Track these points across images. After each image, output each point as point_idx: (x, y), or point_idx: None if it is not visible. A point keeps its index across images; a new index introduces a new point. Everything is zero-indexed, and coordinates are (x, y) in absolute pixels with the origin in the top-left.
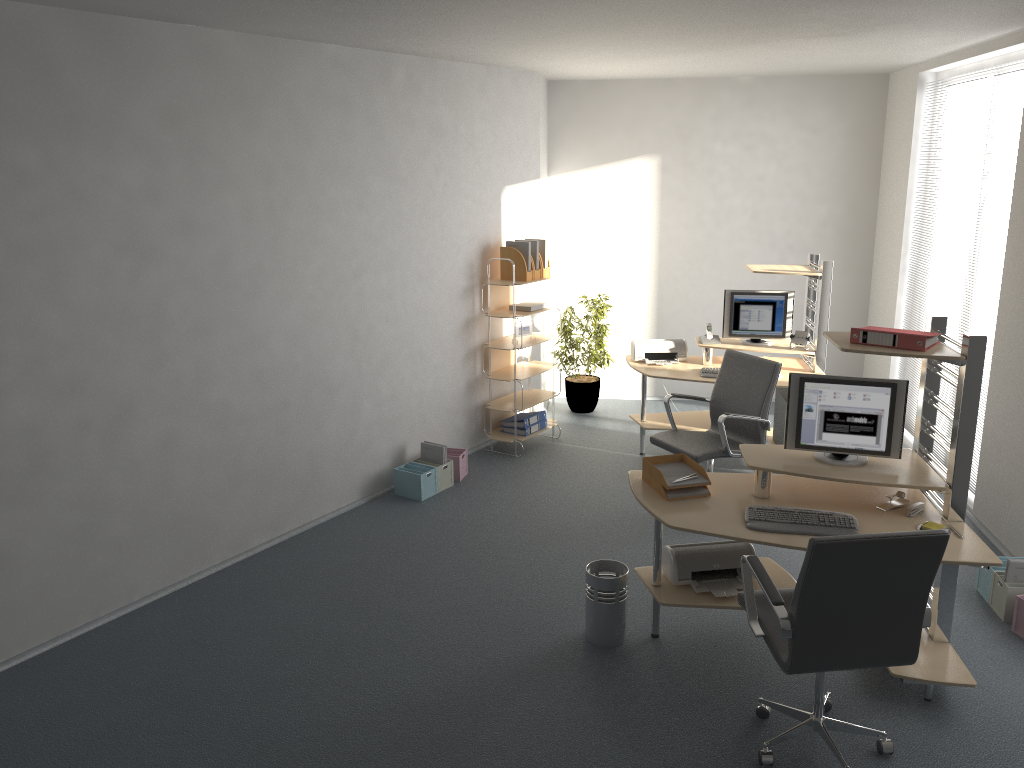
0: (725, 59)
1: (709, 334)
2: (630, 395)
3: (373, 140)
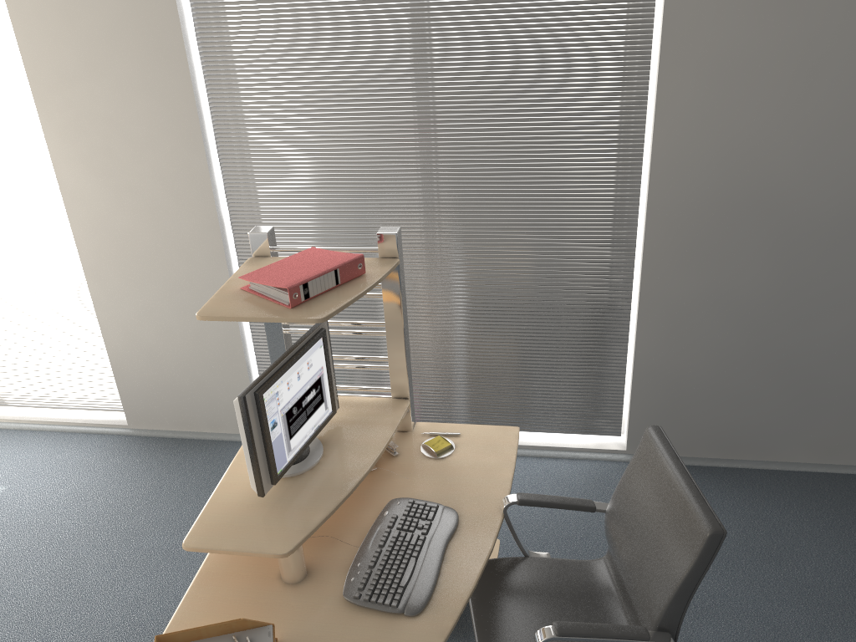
0: None
1: None
2: None
3: None
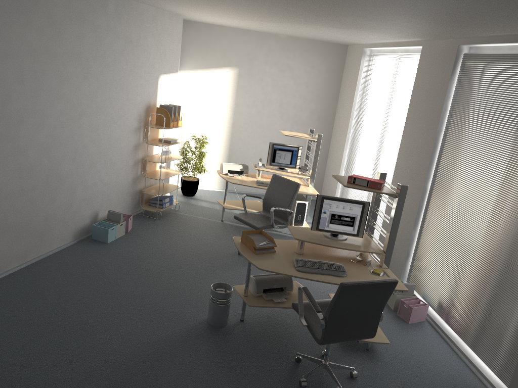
0: (281, 27)
1: (260, 163)
2: (212, 188)
3: (95, 41)
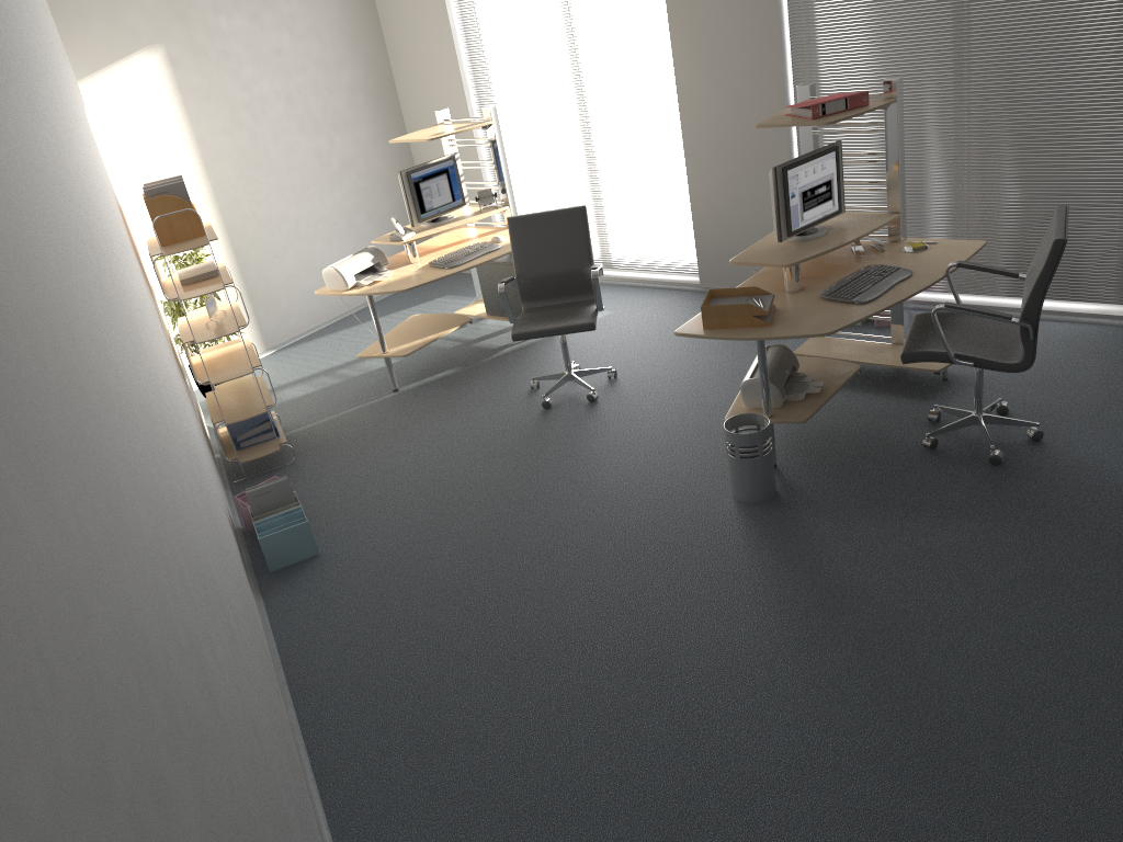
0: None
1: (400, 228)
2: None
3: (46, 50)
